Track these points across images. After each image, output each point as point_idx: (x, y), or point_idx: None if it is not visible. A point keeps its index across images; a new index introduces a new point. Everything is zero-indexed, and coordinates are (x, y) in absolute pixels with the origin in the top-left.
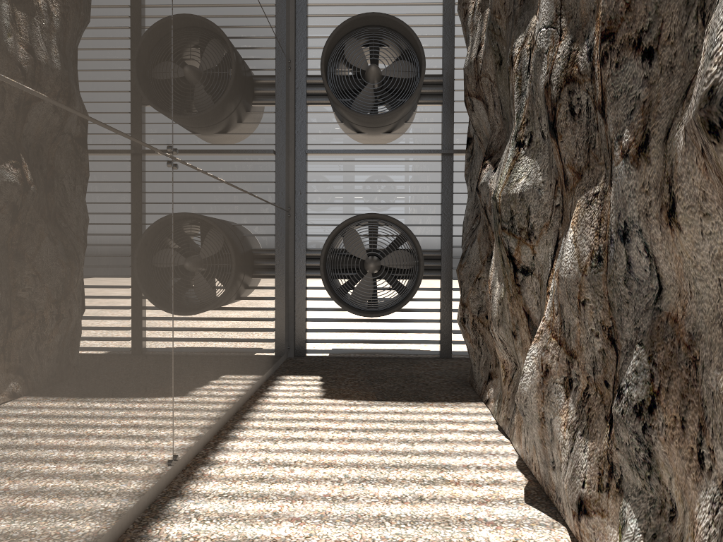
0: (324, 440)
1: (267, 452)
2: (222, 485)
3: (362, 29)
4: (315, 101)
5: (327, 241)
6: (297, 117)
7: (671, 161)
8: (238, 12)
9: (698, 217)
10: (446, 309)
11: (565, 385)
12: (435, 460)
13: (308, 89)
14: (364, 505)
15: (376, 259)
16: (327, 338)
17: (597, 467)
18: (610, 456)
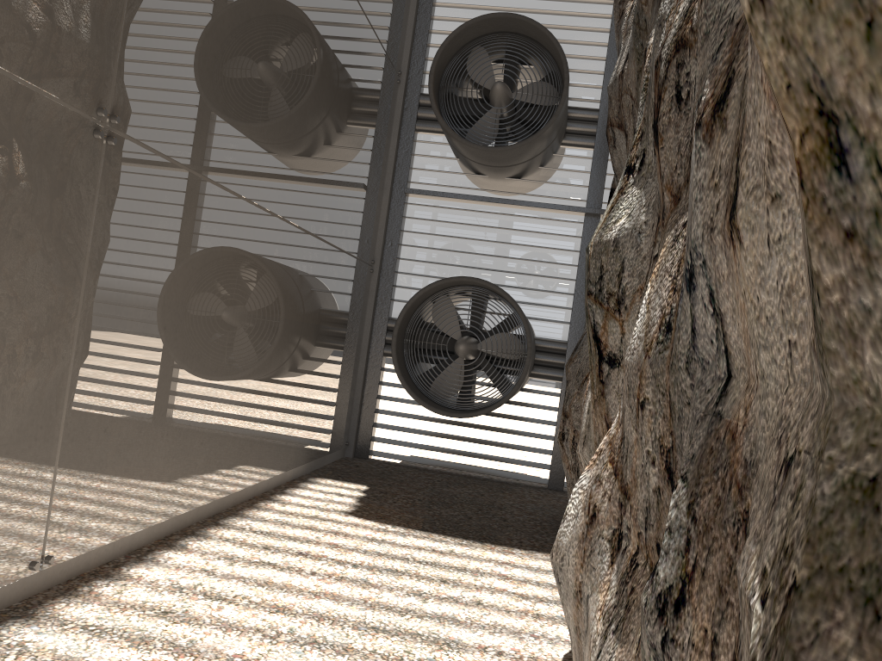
0: (302, 572)
1: (208, 575)
2: (101, 613)
3: (493, 36)
4: (427, 128)
5: (406, 306)
6: (401, 146)
7: (744, 109)
8: None
9: (765, 206)
10: None
11: (612, 543)
12: (442, 630)
13: (419, 112)
14: None
15: (471, 340)
16: (400, 439)
17: None
18: None
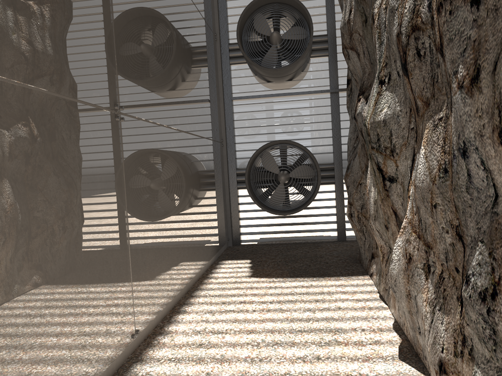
0: (249, 311)
1: (206, 323)
2: (172, 351)
3: (265, 6)
4: (236, 62)
5: (249, 162)
6: (224, 74)
7: (499, 90)
8: (169, 1)
9: None
10: (340, 205)
11: (424, 270)
12: (331, 325)
13: (230, 54)
14: (275, 365)
15: (286, 173)
16: (255, 231)
17: (453, 337)
18: (462, 329)
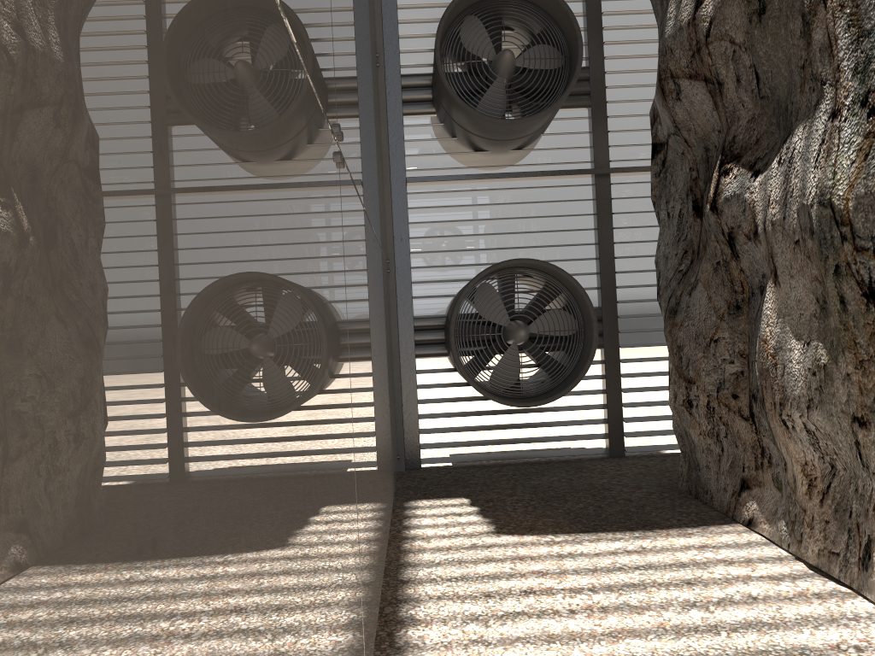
0: (561, 614)
1: (487, 646)
2: None
3: (486, 3)
4: (415, 110)
5: (458, 301)
6: (391, 133)
7: None
8: None
9: None
10: (613, 389)
11: None
12: (775, 639)
13: (404, 94)
14: None
15: (525, 324)
16: (448, 440)
17: None
18: None
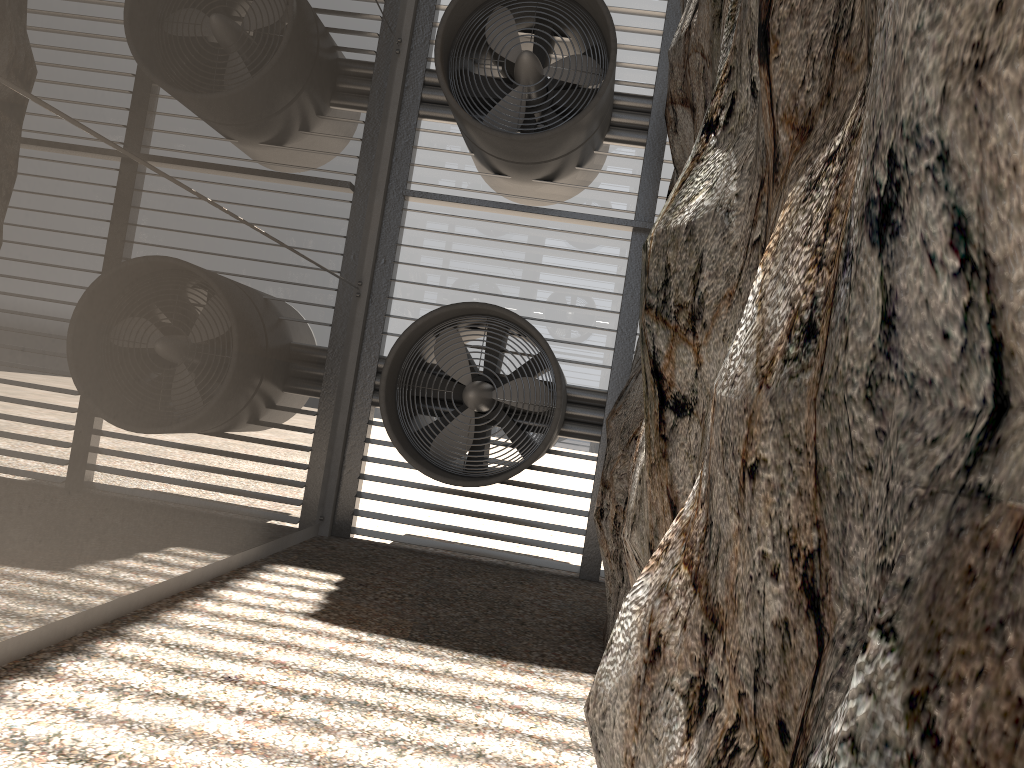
0: (224, 710)
1: (75, 719)
2: None
3: None
4: (434, 114)
5: (399, 340)
6: (400, 135)
7: None
8: None
9: None
10: None
11: (690, 701)
12: None
13: (424, 92)
14: None
15: (484, 386)
16: (392, 513)
17: None
18: None
